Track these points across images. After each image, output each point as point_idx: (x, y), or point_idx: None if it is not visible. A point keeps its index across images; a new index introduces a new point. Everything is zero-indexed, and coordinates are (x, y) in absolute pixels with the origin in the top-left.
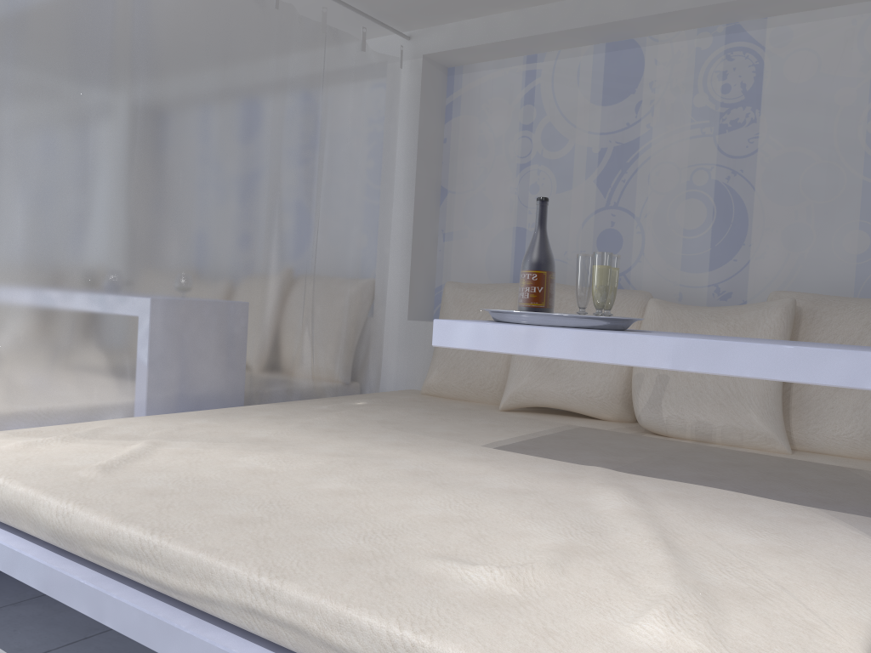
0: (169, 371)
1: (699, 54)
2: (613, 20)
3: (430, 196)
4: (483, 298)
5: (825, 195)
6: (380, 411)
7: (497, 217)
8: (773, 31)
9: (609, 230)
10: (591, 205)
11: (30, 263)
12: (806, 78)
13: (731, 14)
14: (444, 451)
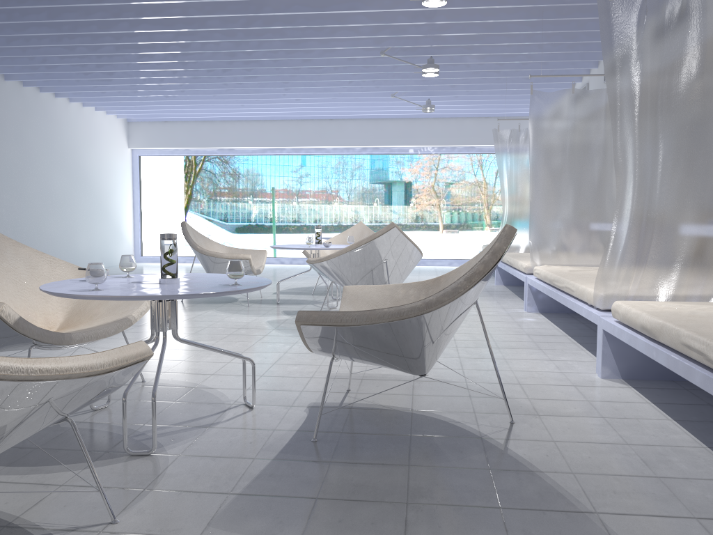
0: None
1: None
2: None
3: None
4: None
5: None
6: None
7: None
8: None
9: None
10: None
11: (573, 213)
12: None
13: None
14: None
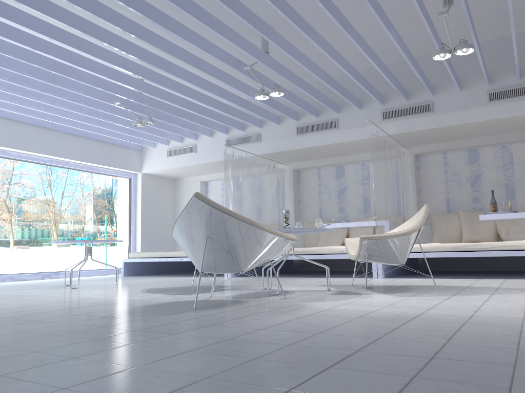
0: None
1: (494, 152)
2: (473, 145)
3: (417, 191)
4: (446, 217)
5: None
6: None
7: (439, 196)
8: (513, 147)
9: (475, 197)
10: (469, 190)
11: (384, 211)
12: (524, 158)
13: (503, 143)
14: None
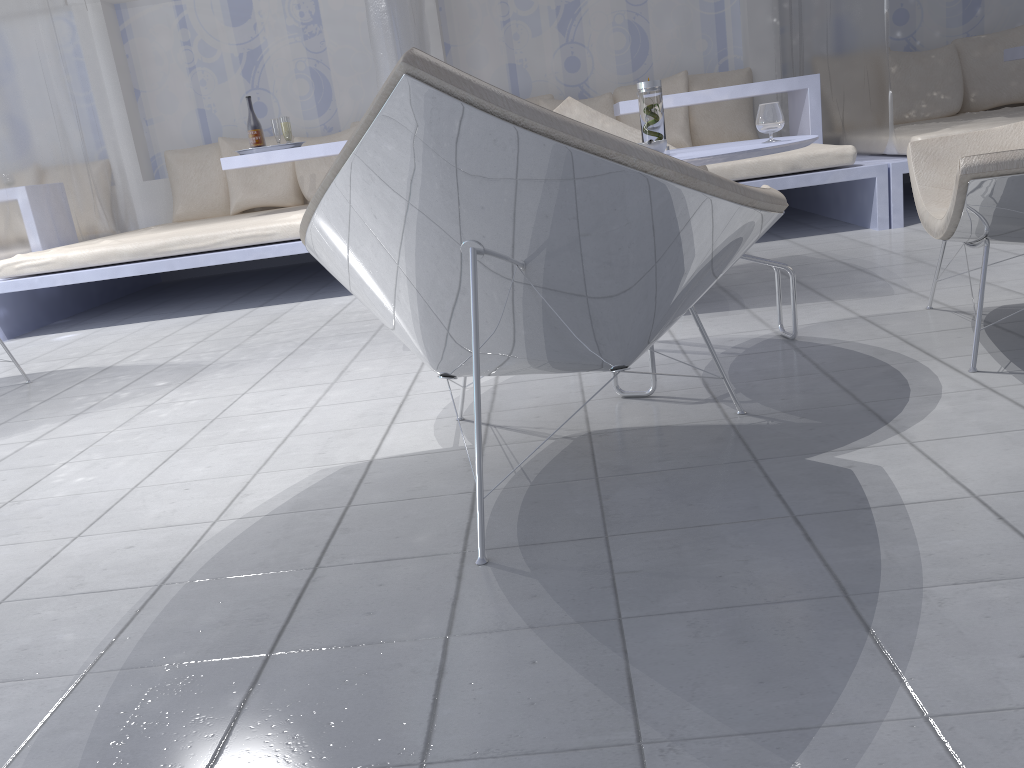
0: (51, 225)
1: None
2: None
3: (131, 97)
4: (197, 156)
5: (364, 69)
6: (173, 225)
7: (182, 104)
8: None
9: (258, 103)
10: (243, 89)
11: None
12: (340, 7)
13: None
14: (234, 220)
